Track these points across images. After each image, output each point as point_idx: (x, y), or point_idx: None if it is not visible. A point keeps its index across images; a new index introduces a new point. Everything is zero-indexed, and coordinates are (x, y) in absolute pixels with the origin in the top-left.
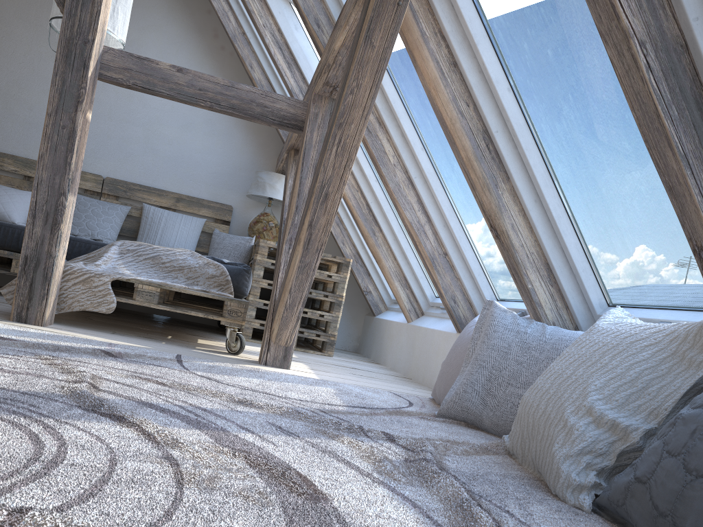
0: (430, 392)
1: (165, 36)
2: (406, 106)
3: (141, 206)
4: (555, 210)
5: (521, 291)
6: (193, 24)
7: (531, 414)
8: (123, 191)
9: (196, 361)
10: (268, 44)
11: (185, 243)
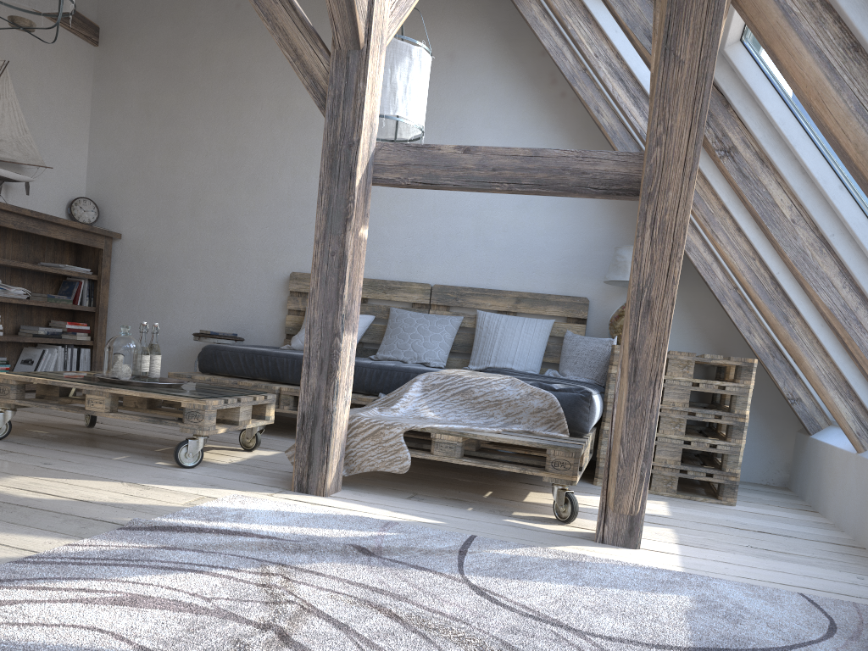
0: None
1: (492, 98)
2: (803, 124)
3: (474, 314)
4: None
5: None
6: (524, 74)
7: None
8: (454, 298)
9: (487, 550)
10: (603, 79)
11: (528, 354)
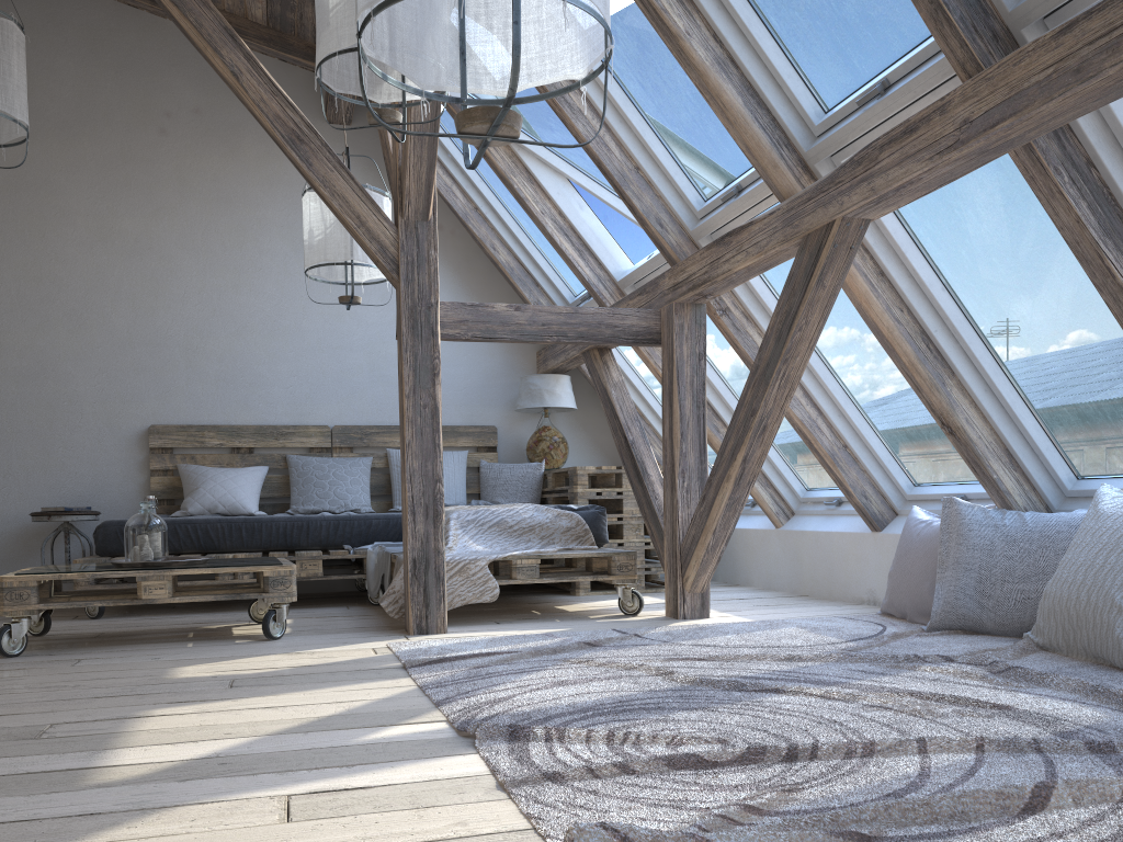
0: (857, 606)
1: None
2: (776, 294)
3: (384, 453)
4: (1009, 396)
5: (983, 483)
6: None
7: (1071, 607)
8: (359, 438)
9: (646, 632)
10: (551, 234)
11: (455, 488)
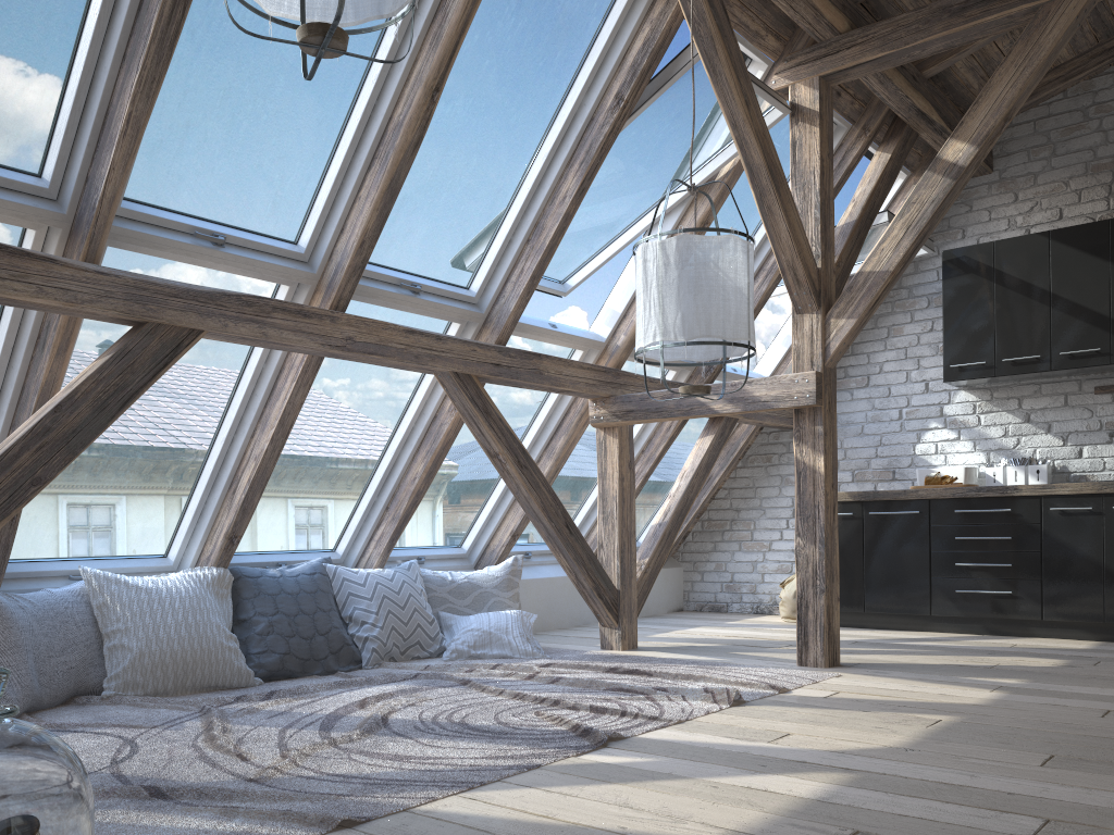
0: None
1: None
2: None
3: None
4: None
5: None
6: None
7: (189, 656)
8: None
9: None
10: None
11: None
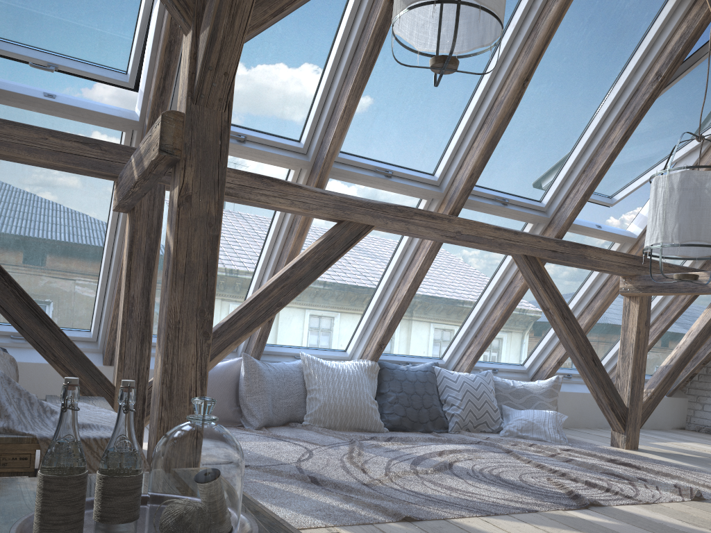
0: None
1: None
2: None
3: None
4: None
5: (257, 346)
6: None
7: (349, 409)
8: None
9: None
10: None
11: None
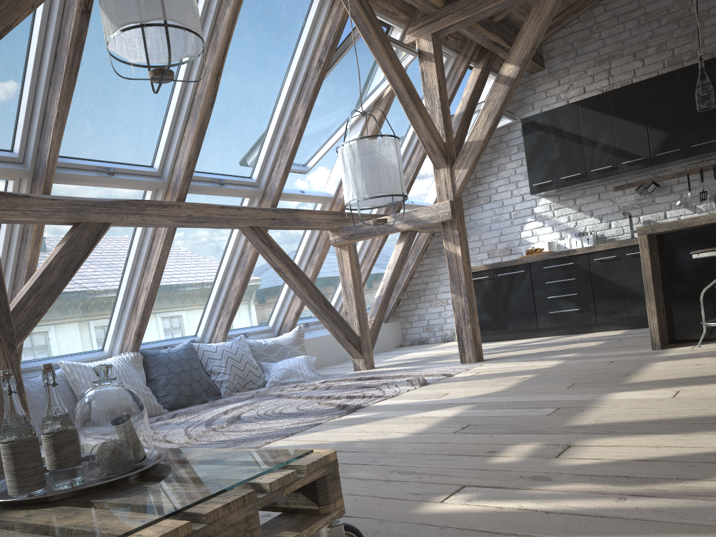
0: None
1: None
2: None
3: None
4: None
5: None
6: None
7: None
8: None
9: None
10: None
11: None
